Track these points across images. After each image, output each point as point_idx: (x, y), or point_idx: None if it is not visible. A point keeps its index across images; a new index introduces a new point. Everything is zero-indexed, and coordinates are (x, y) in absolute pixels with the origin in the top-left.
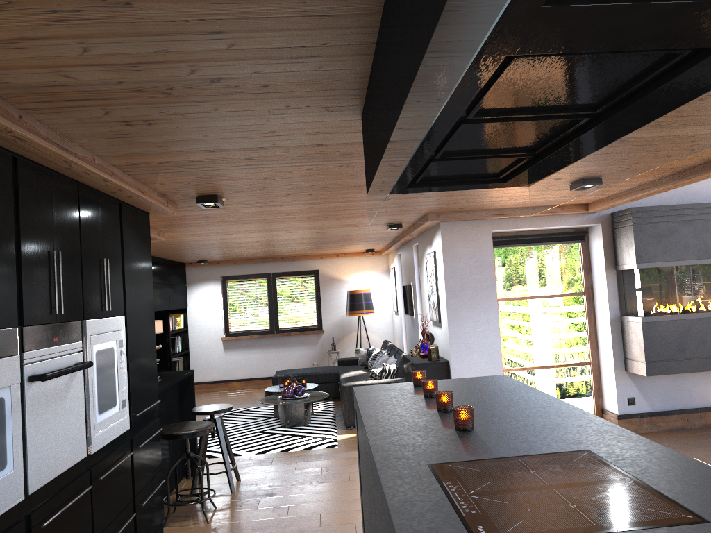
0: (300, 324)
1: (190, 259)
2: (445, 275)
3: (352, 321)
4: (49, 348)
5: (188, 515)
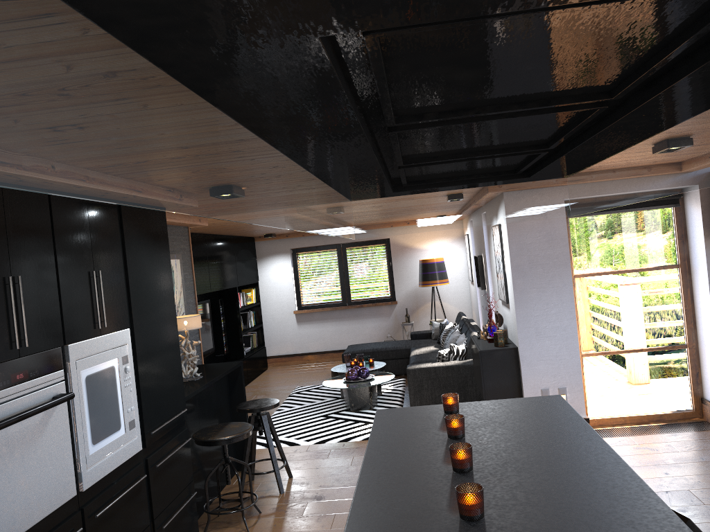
0: (372, 295)
1: (256, 234)
2: (510, 252)
3: (426, 291)
4: (10, 387)
5: (231, 520)
